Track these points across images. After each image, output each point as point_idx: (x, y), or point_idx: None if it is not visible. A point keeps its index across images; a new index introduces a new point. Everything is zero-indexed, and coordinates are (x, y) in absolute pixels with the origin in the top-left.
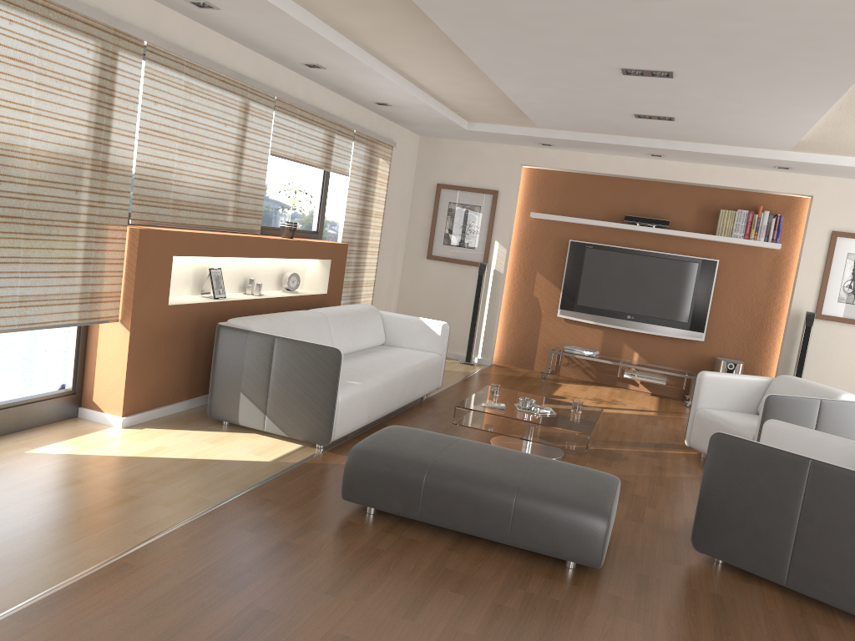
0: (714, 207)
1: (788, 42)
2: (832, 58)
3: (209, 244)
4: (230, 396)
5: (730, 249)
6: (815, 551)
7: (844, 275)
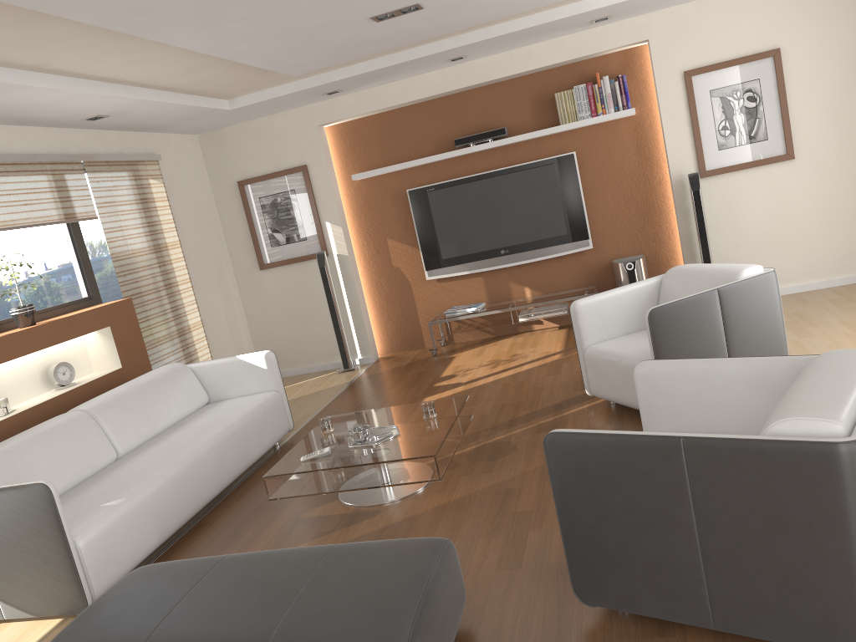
0: (548, 93)
1: None
2: None
3: None
4: None
5: (583, 134)
6: (736, 571)
7: (715, 118)
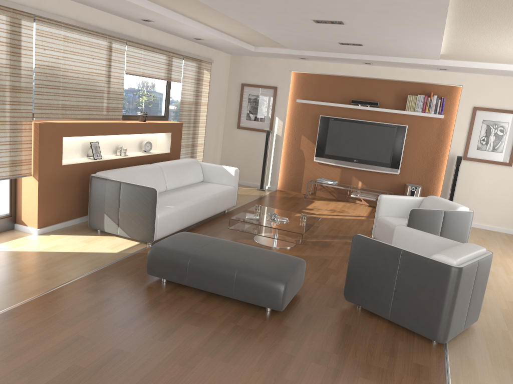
0: (405, 93)
1: (392, 6)
2: (423, 13)
3: (86, 129)
4: (99, 215)
5: (414, 118)
6: (403, 300)
7: (480, 133)
